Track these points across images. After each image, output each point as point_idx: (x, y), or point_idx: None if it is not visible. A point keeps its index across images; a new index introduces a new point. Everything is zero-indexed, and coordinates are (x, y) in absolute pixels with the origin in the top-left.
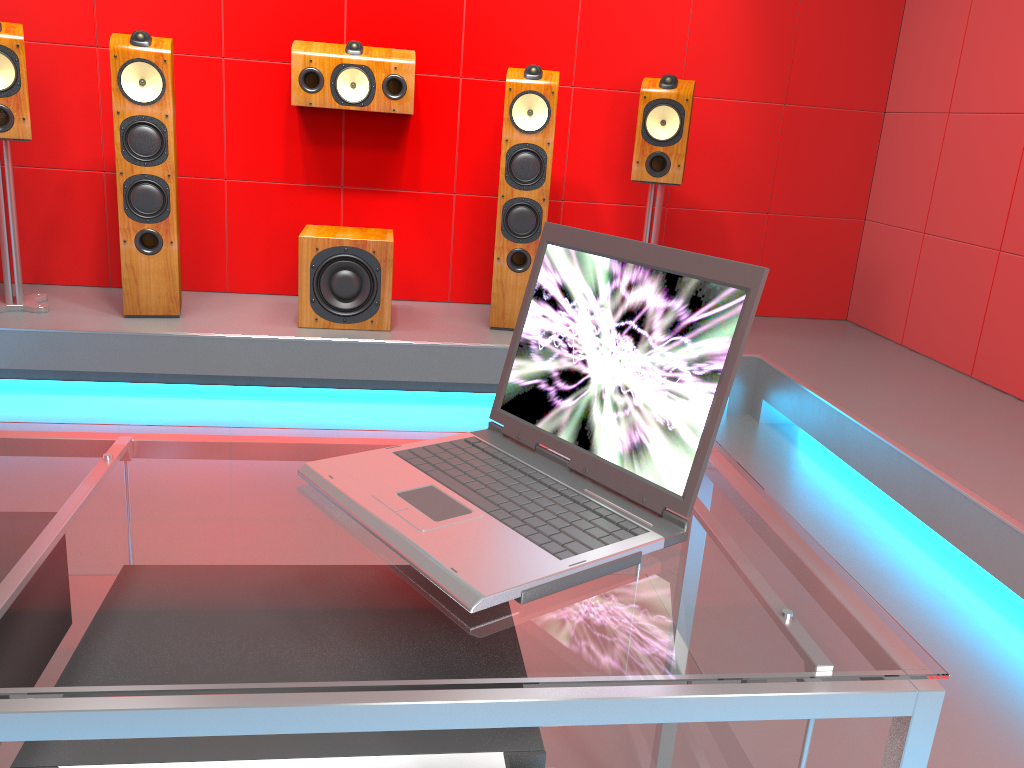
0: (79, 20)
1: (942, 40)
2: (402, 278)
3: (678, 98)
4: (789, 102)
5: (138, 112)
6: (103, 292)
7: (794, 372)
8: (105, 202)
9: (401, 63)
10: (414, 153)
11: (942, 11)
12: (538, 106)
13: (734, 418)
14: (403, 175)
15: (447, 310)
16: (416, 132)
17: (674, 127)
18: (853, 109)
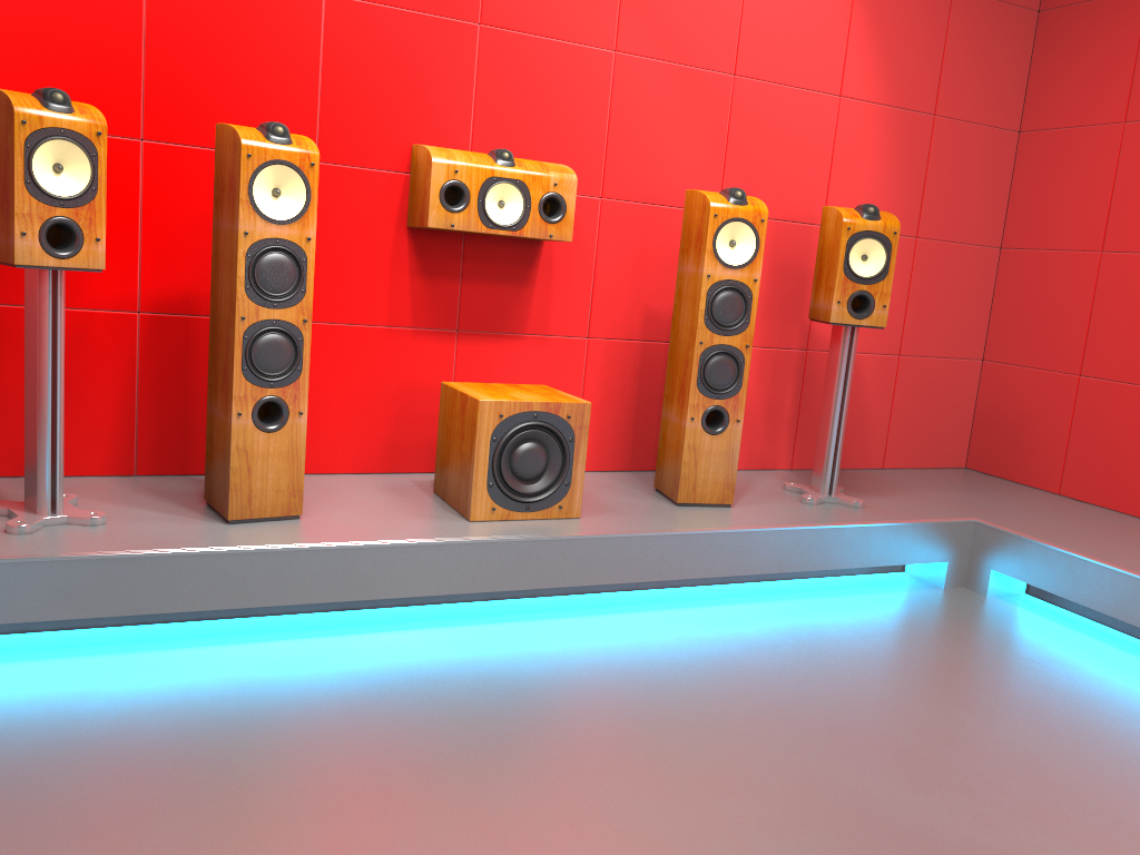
0: (119, 101)
1: (1081, 177)
2: None
3: (885, 230)
4: (920, 235)
5: (272, 233)
6: (136, 484)
7: (1038, 537)
8: (137, 355)
9: (561, 179)
10: (544, 288)
11: (1077, 148)
12: (743, 236)
13: (958, 593)
14: (530, 315)
15: (591, 482)
16: (548, 262)
17: (878, 263)
18: (974, 244)
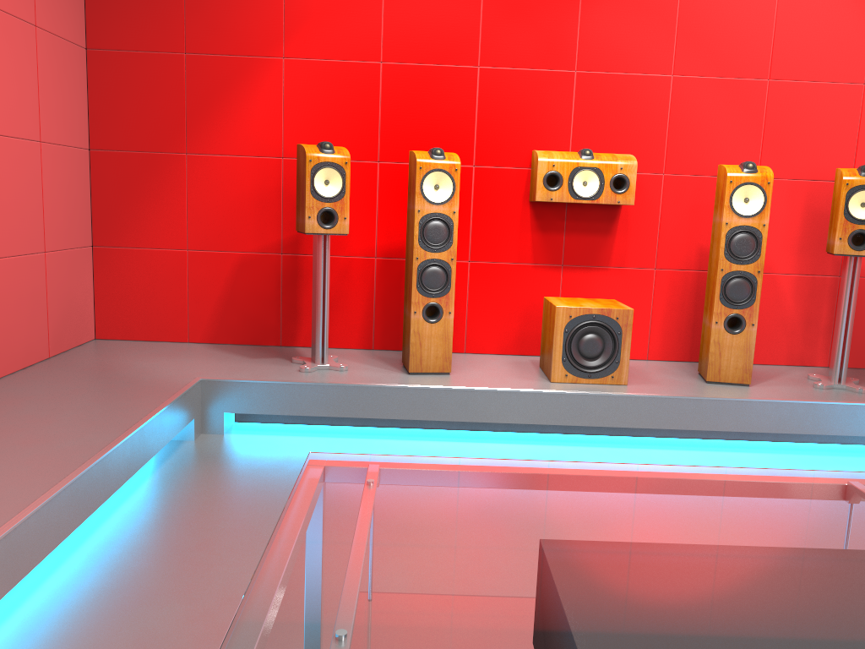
0: (367, 142)
1: None
2: None
3: None
4: None
5: (433, 210)
6: (371, 353)
7: None
8: (374, 281)
9: (626, 164)
10: (622, 236)
11: None
12: (754, 194)
13: None
14: (613, 254)
15: (653, 367)
16: (625, 219)
17: None
18: None
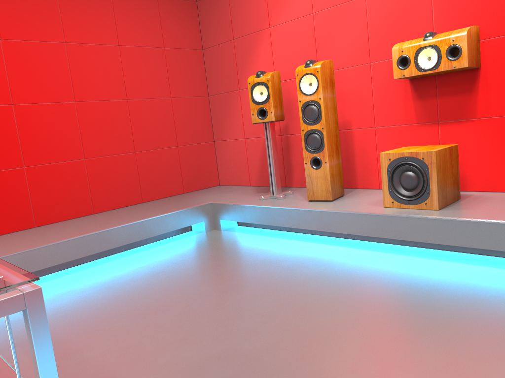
0: None
1: None
2: (482, 176)
3: None
4: None
5: (308, 99)
6: None
7: None
8: None
9: (457, 36)
10: (484, 92)
11: None
12: None
13: None
14: (477, 108)
15: None
16: (484, 78)
17: None
18: None
